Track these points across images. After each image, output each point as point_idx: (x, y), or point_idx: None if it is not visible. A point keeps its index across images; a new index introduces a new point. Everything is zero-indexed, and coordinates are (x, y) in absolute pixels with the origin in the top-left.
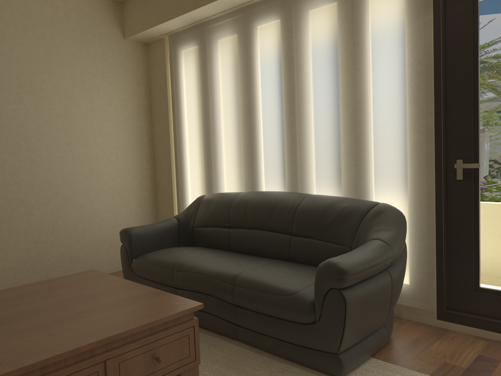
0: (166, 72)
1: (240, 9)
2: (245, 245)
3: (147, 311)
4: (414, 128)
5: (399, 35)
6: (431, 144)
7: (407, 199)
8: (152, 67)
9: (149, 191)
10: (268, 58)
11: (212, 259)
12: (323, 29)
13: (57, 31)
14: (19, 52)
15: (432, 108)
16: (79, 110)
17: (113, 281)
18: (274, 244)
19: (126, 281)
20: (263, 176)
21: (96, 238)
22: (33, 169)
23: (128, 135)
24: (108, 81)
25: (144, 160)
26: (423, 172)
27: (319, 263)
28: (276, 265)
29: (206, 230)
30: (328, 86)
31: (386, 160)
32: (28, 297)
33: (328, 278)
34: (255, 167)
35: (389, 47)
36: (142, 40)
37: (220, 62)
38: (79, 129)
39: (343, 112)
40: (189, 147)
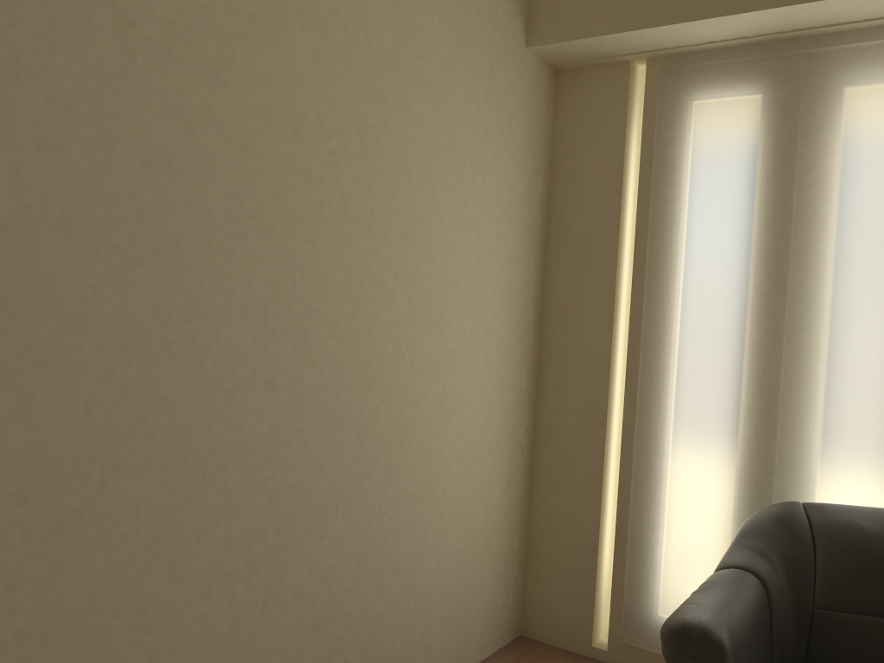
0: (623, 148)
1: None
2: None
3: None
4: None
5: None
6: None
7: None
8: (568, 132)
9: (523, 450)
10: None
11: None
12: None
13: None
14: (349, 27)
15: None
16: (438, 224)
17: None
18: None
19: None
20: None
21: (429, 591)
22: (335, 393)
23: (508, 302)
24: (492, 150)
25: (523, 368)
26: None
27: None
28: None
29: None
30: None
31: None
32: None
33: None
34: None
35: None
36: (564, 58)
37: (867, 146)
38: (432, 277)
39: None
40: (694, 354)
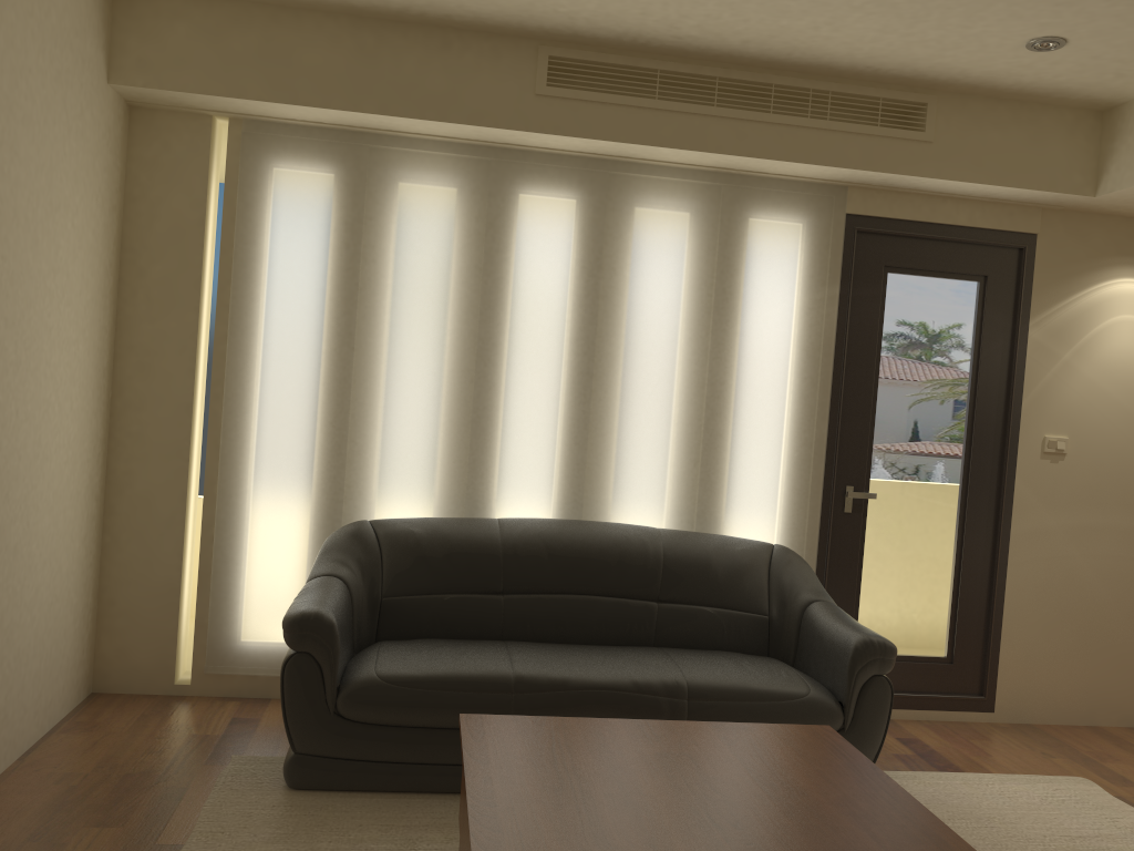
0: (205, 201)
1: (488, 147)
2: (548, 626)
3: (817, 751)
4: (802, 437)
5: (794, 301)
6: (822, 462)
7: (782, 538)
8: (145, 173)
9: (98, 500)
10: (548, 265)
11: (571, 660)
12: (672, 251)
13: (33, 28)
14: None
15: (828, 413)
16: (38, 269)
17: (597, 726)
18: (622, 618)
19: (618, 721)
20: (508, 487)
21: (25, 646)
22: None
23: (89, 348)
24: (80, 191)
25: (99, 416)
26: (808, 499)
27: (712, 644)
28: (690, 655)
29: (430, 602)
30: (670, 347)
31: (757, 478)
32: (588, 786)
33: (875, 661)
34: (487, 467)
35: (779, 314)
36: (144, 99)
37: (416, 234)
38: (33, 323)
39: (693, 394)
40: (276, 400)
